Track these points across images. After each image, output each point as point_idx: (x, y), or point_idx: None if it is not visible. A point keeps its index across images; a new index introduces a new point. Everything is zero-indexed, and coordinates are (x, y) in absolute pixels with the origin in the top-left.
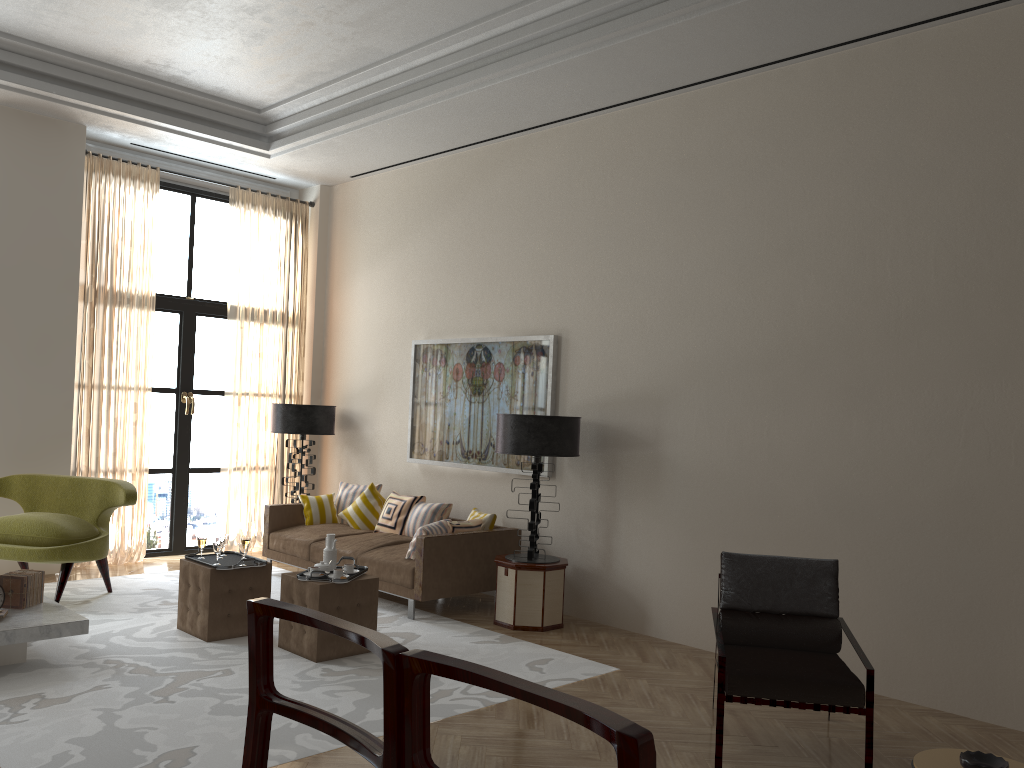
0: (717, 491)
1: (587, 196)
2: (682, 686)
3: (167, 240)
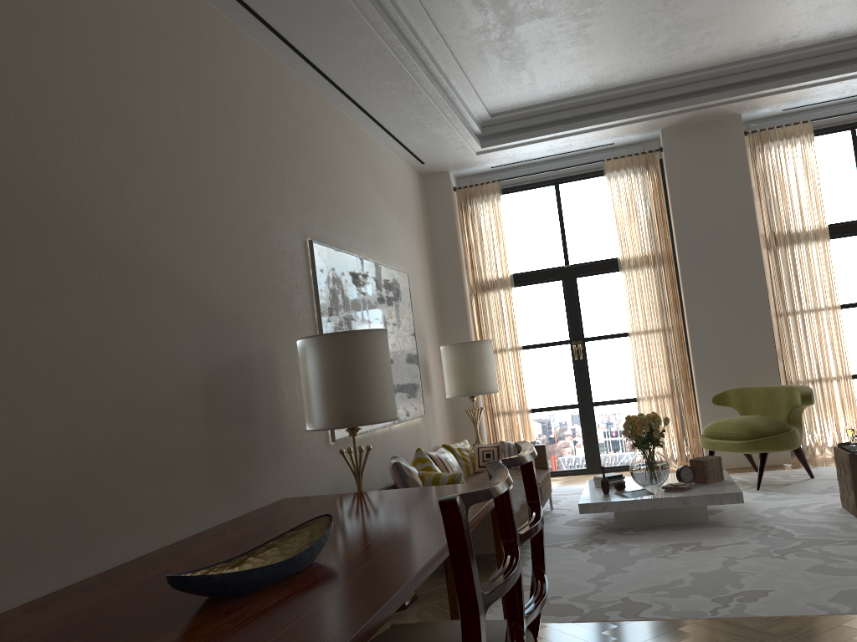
0: None
1: None
2: None
3: (834, 176)
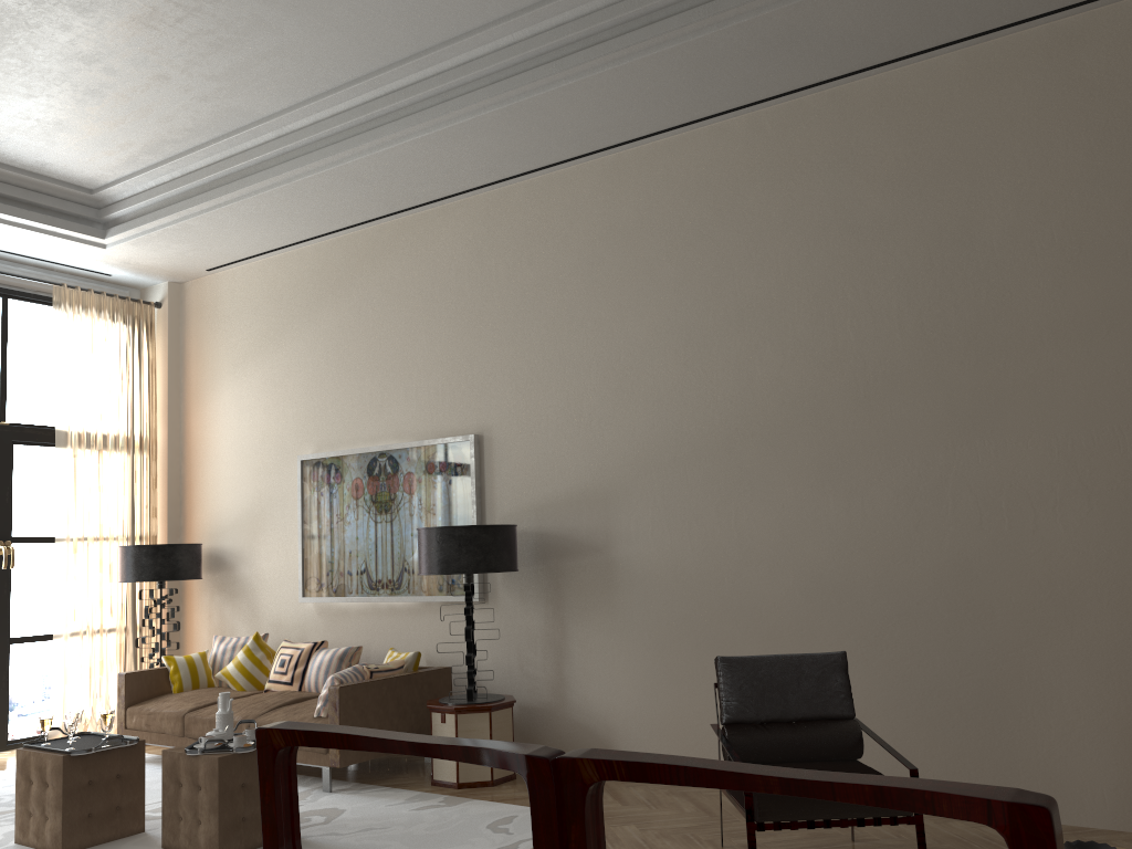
0: (684, 594)
1: (501, 275)
2: (678, 826)
3: None
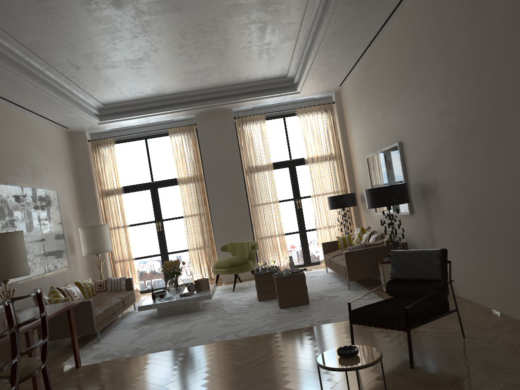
0: (458, 212)
1: (394, 67)
2: None
3: (277, 139)
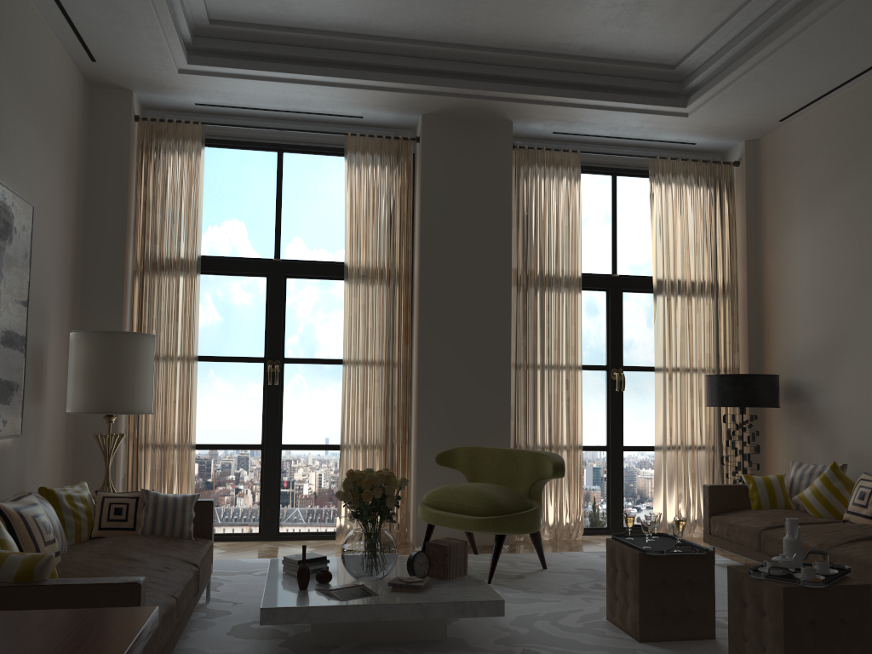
0: None
1: None
2: None
3: (591, 221)
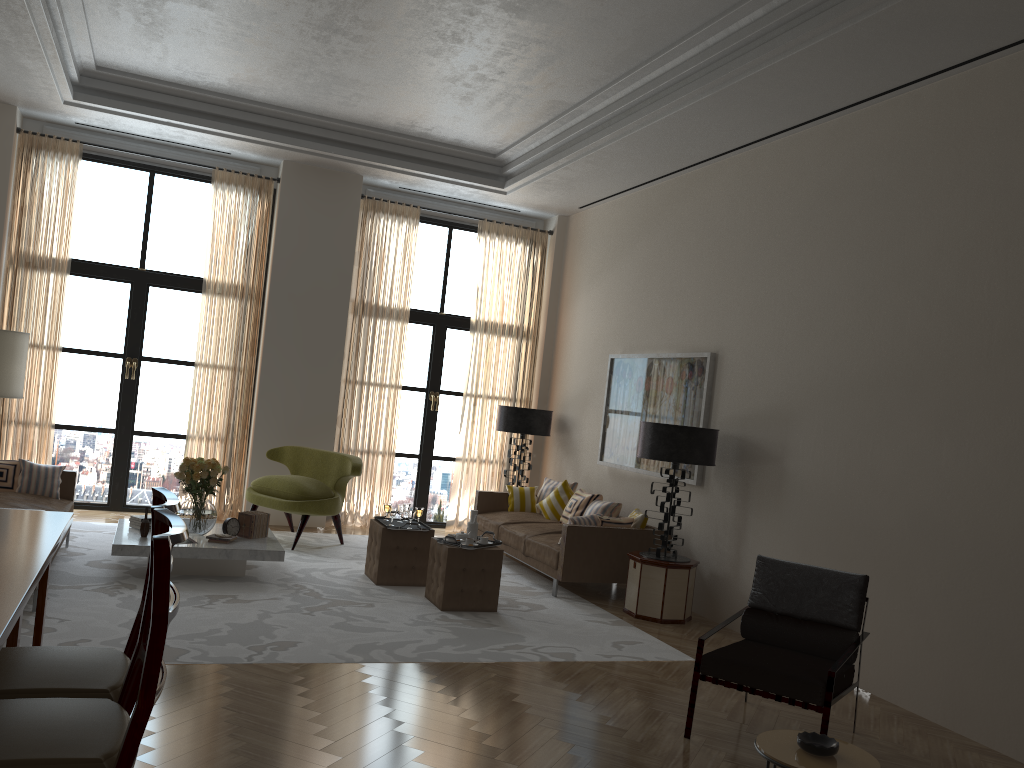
0: (826, 508)
1: (747, 222)
2: None
3: (426, 265)
